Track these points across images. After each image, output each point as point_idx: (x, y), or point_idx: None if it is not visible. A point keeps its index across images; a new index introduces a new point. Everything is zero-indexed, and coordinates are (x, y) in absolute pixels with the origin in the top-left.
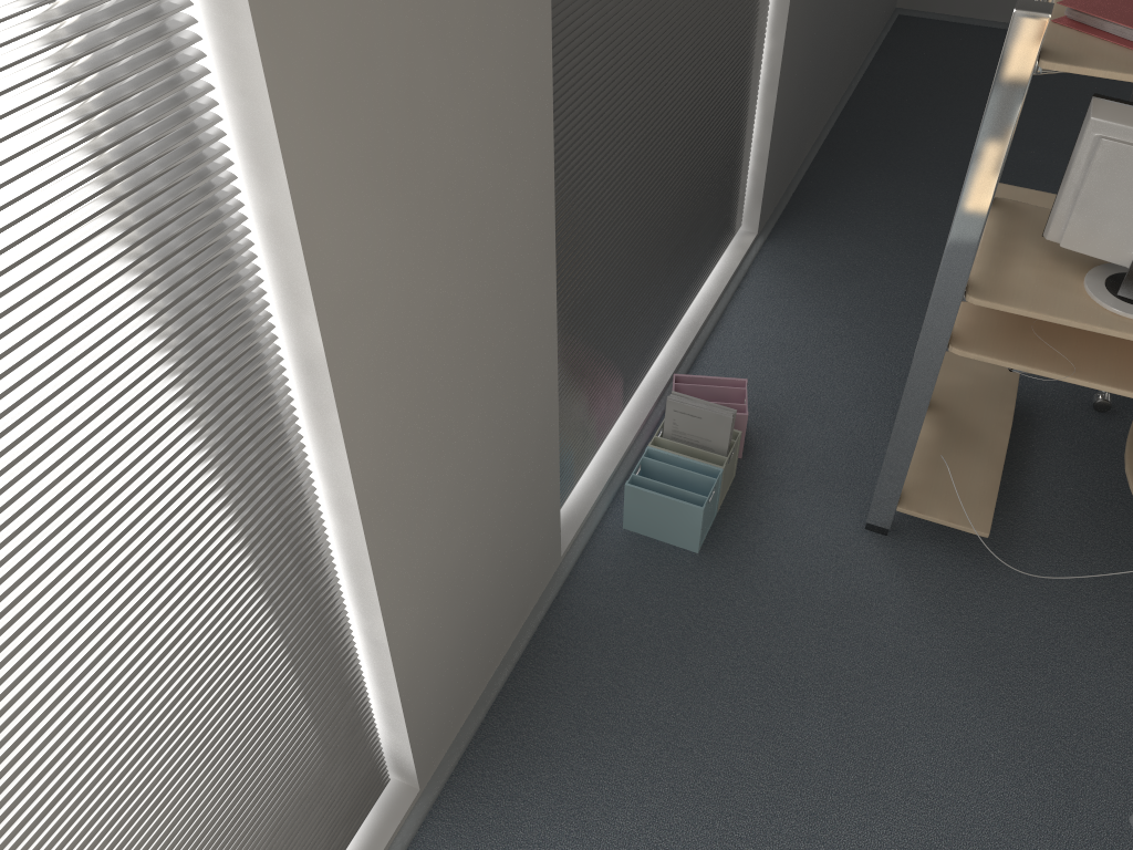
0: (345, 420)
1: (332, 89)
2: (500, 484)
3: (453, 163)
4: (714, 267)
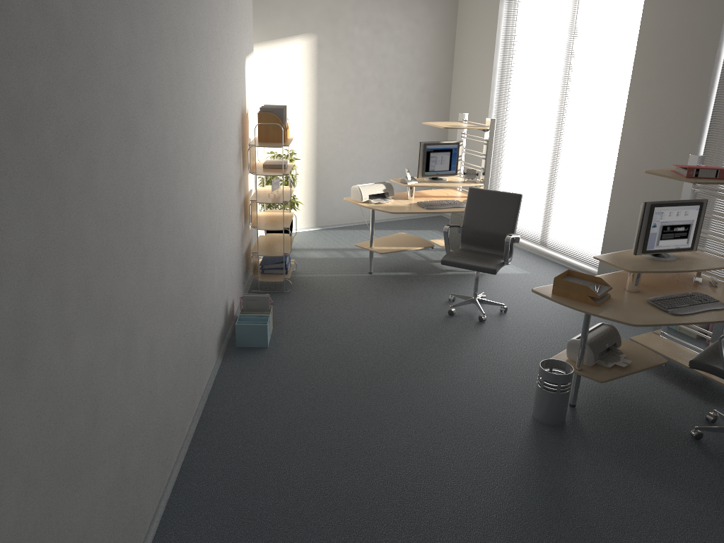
0: (617, 162)
1: (635, 111)
2: None
3: (657, 141)
4: None
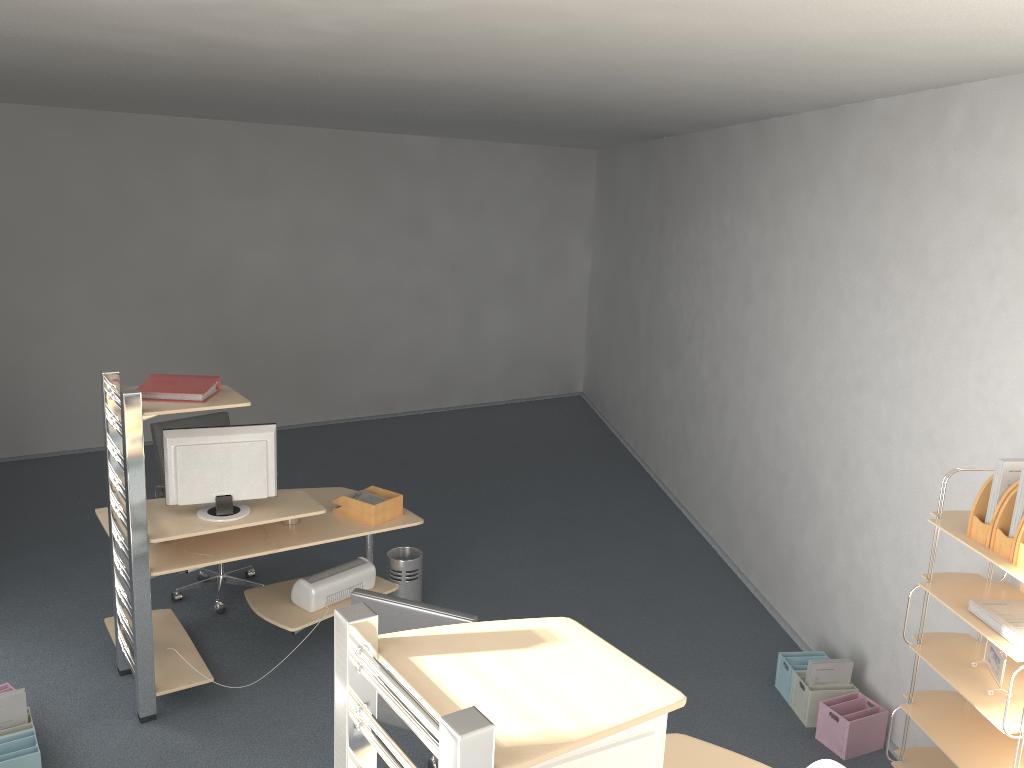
0: None
1: None
2: None
3: None
4: None
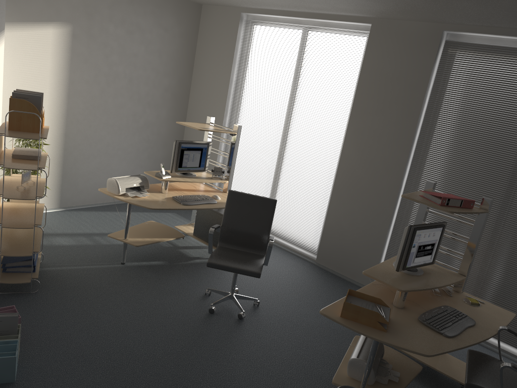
0: (337, 171)
1: (355, 132)
2: (360, 230)
3: (372, 158)
4: None
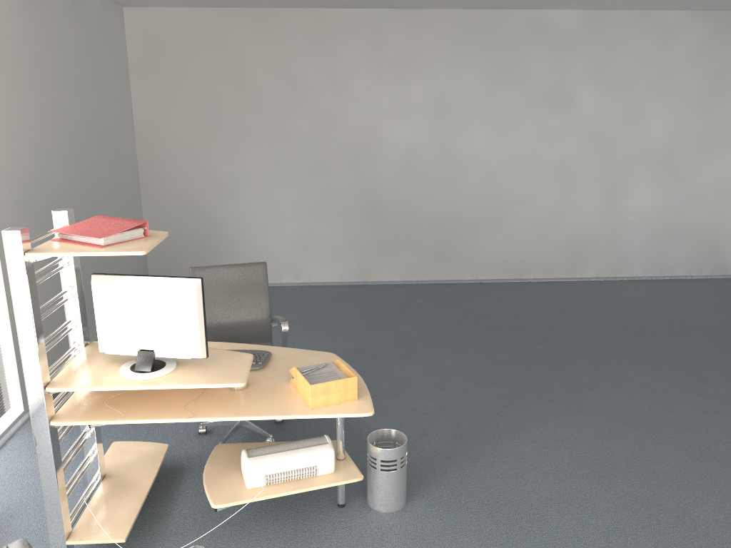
0: None
1: None
2: None
3: None
4: None
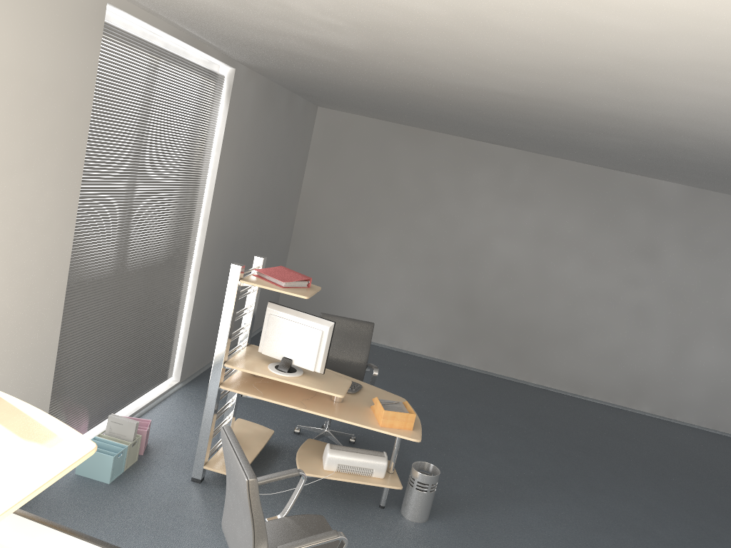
0: None
1: None
2: None
3: (26, 262)
4: (153, 388)
